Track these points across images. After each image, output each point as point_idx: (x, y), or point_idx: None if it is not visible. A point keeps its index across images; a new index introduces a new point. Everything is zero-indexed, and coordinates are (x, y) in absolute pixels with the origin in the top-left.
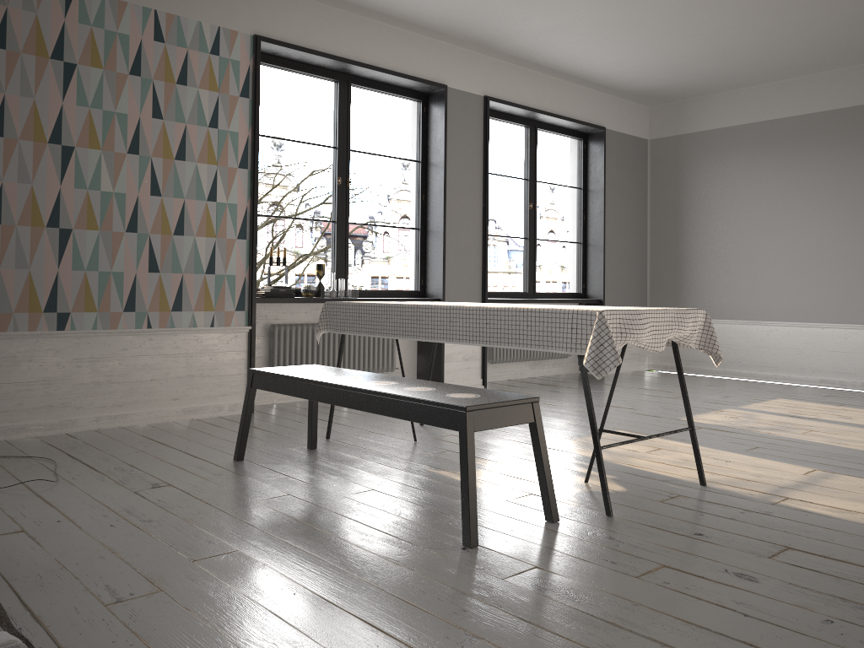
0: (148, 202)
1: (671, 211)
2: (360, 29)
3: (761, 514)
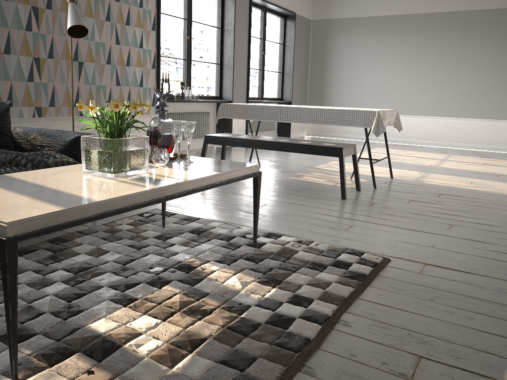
0: (115, 48)
1: (321, 58)
2: None
3: (421, 185)
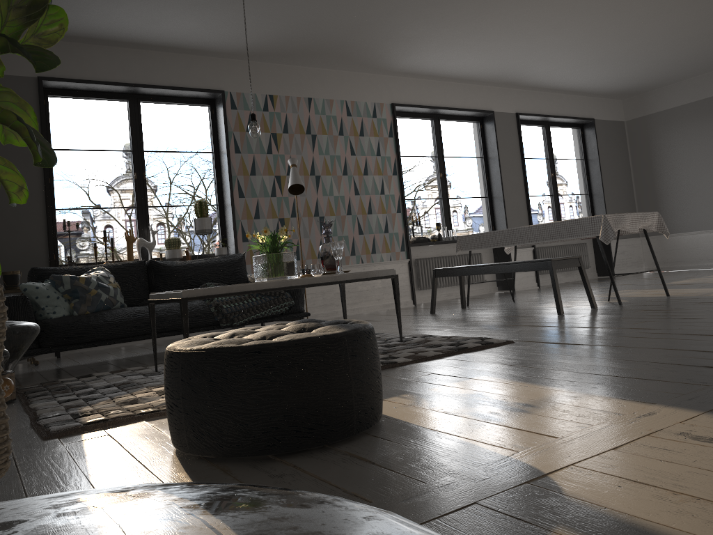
0: (354, 198)
1: (646, 166)
2: (442, 88)
3: (694, 298)
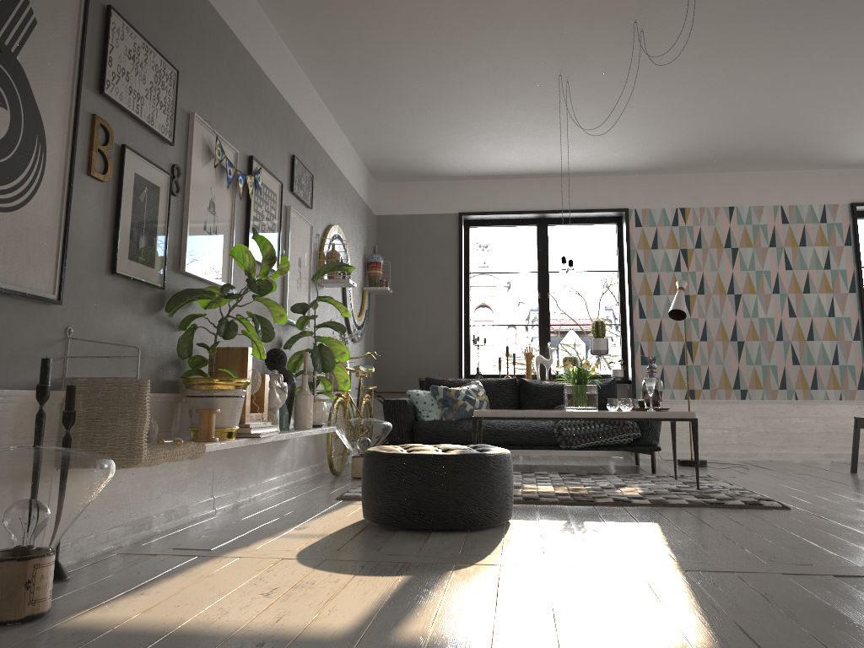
0: (788, 321)
1: None
2: None
3: None
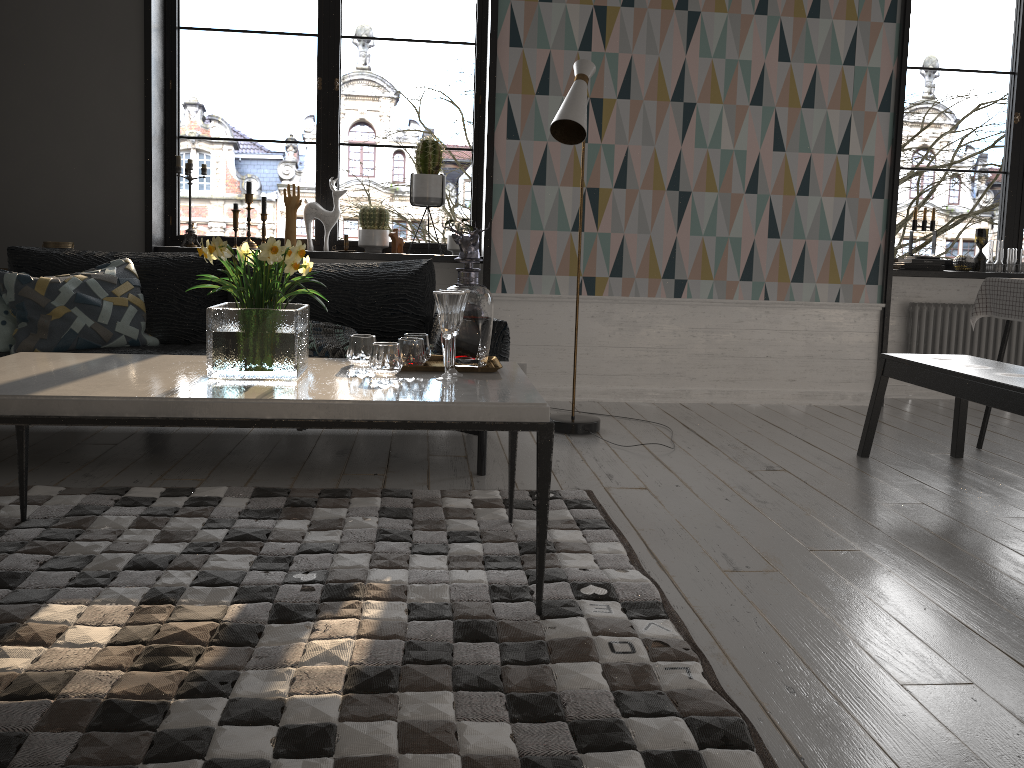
0: (770, 158)
1: None
2: None
3: None
